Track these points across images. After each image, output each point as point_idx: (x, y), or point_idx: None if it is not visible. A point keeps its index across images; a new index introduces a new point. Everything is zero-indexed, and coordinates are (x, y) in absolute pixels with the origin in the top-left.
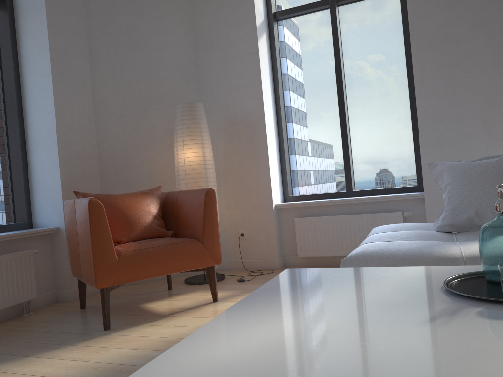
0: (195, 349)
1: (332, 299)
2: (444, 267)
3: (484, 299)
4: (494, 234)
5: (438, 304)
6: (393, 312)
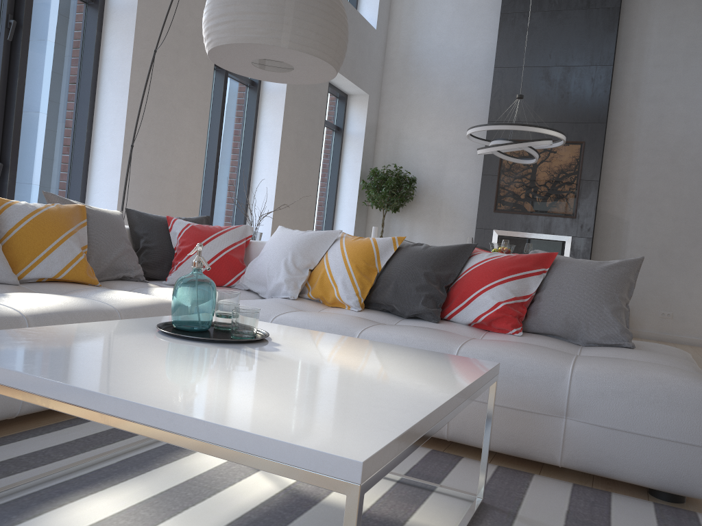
0: (227, 413)
1: (137, 358)
2: (103, 323)
3: (235, 341)
4: (204, 287)
5: (219, 348)
6: (220, 358)
